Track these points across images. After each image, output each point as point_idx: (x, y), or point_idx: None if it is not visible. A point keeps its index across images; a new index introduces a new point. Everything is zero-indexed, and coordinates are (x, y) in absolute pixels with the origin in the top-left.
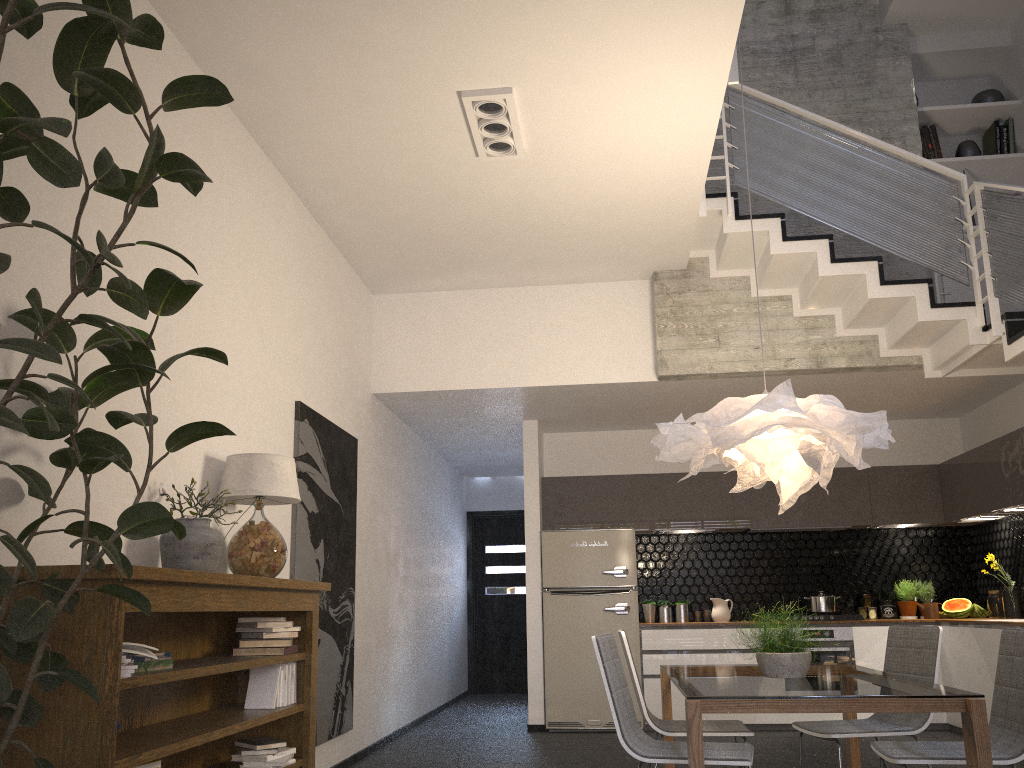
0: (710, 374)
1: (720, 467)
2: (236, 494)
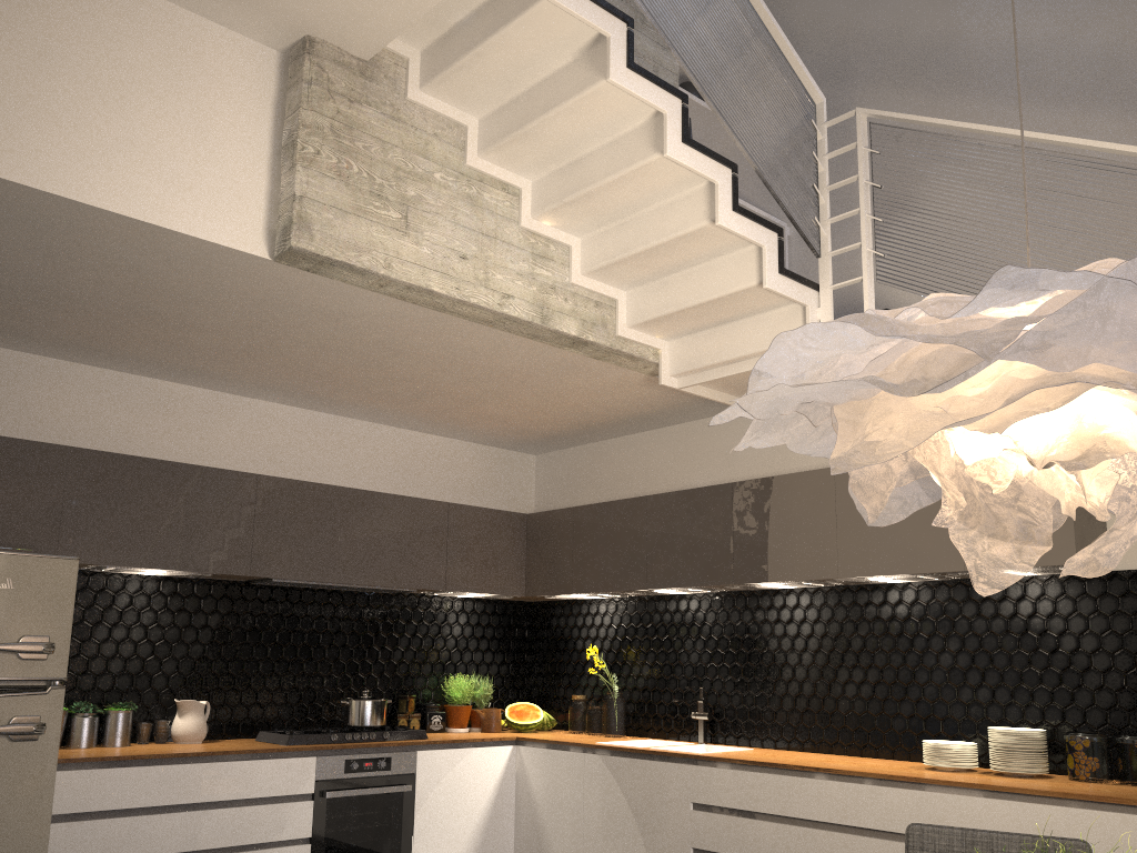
0: (382, 278)
1: (221, 464)
2: None
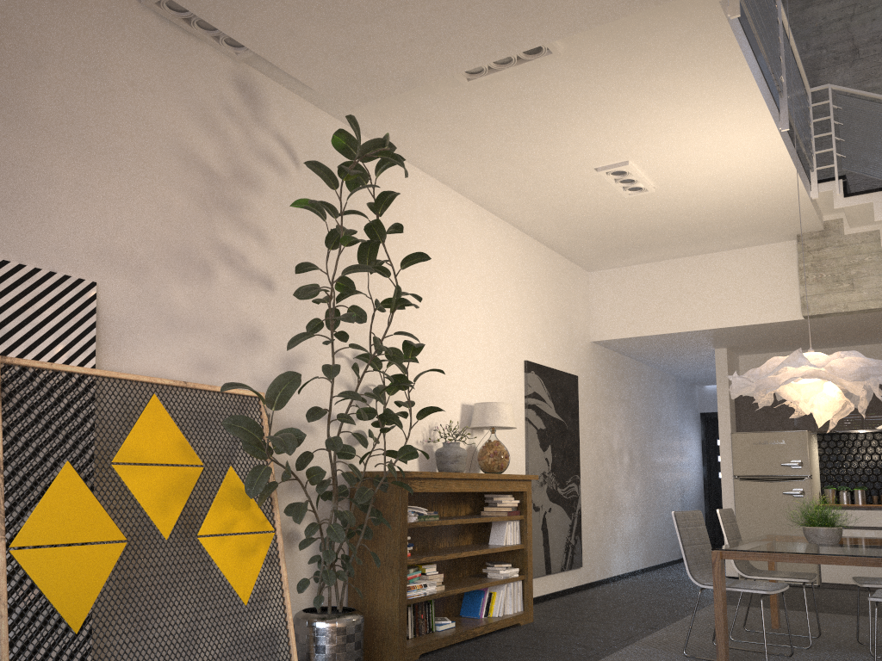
0: (846, 312)
1: None
2: (478, 426)
